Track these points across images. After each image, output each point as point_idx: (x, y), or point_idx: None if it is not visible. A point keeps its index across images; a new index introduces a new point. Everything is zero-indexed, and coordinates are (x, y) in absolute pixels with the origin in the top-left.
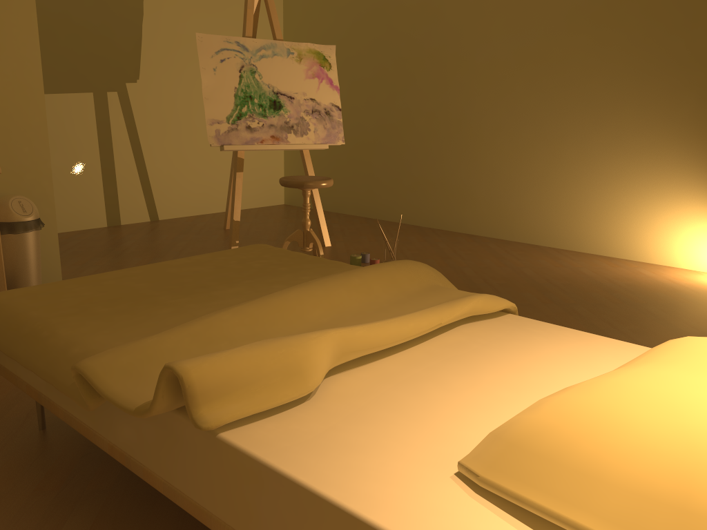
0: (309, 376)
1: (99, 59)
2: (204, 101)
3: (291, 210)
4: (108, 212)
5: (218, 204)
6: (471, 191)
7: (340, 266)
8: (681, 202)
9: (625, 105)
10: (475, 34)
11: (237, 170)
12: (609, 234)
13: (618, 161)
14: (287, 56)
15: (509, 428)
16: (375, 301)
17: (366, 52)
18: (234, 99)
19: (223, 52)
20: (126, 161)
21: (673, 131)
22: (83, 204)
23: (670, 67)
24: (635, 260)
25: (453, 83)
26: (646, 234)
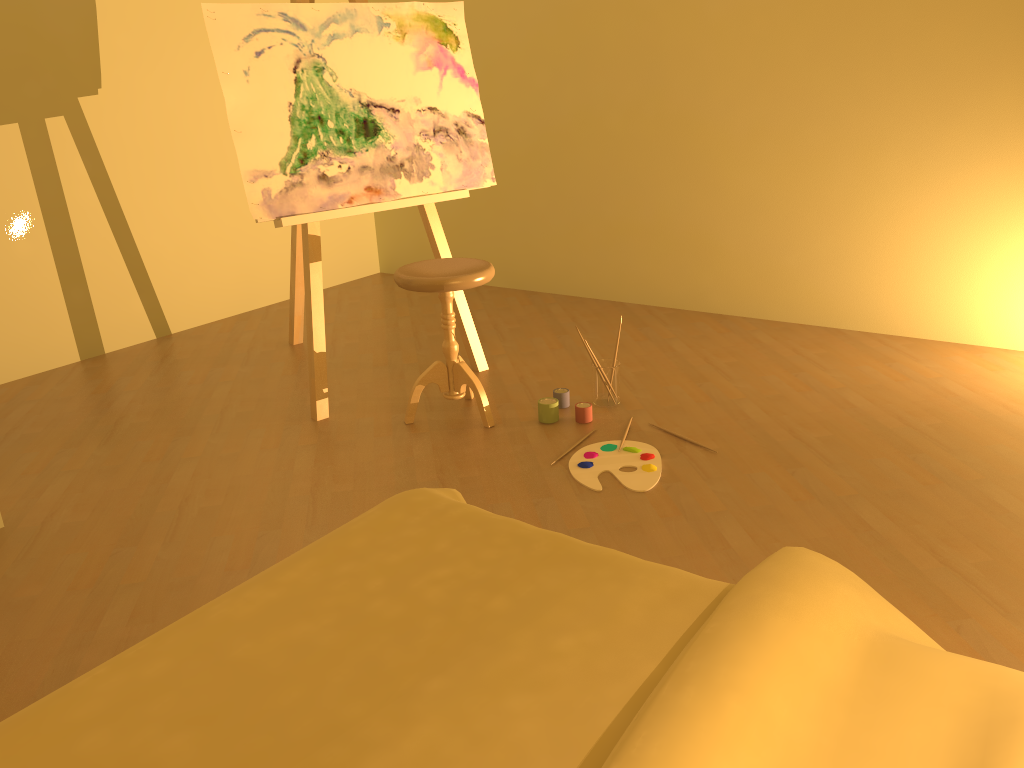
0: None
1: (21, 59)
2: (234, 138)
3: (396, 287)
4: (79, 336)
5: (271, 290)
6: (713, 240)
7: (622, 575)
8: None
9: (1001, 78)
10: None
11: (310, 260)
12: (971, 307)
13: (987, 179)
14: (379, 31)
15: None
16: (792, 764)
17: (504, 1)
18: (290, 127)
19: (258, 36)
20: (98, 239)
21: None
22: (31, 329)
23: None
24: (1021, 350)
25: (670, 50)
26: None
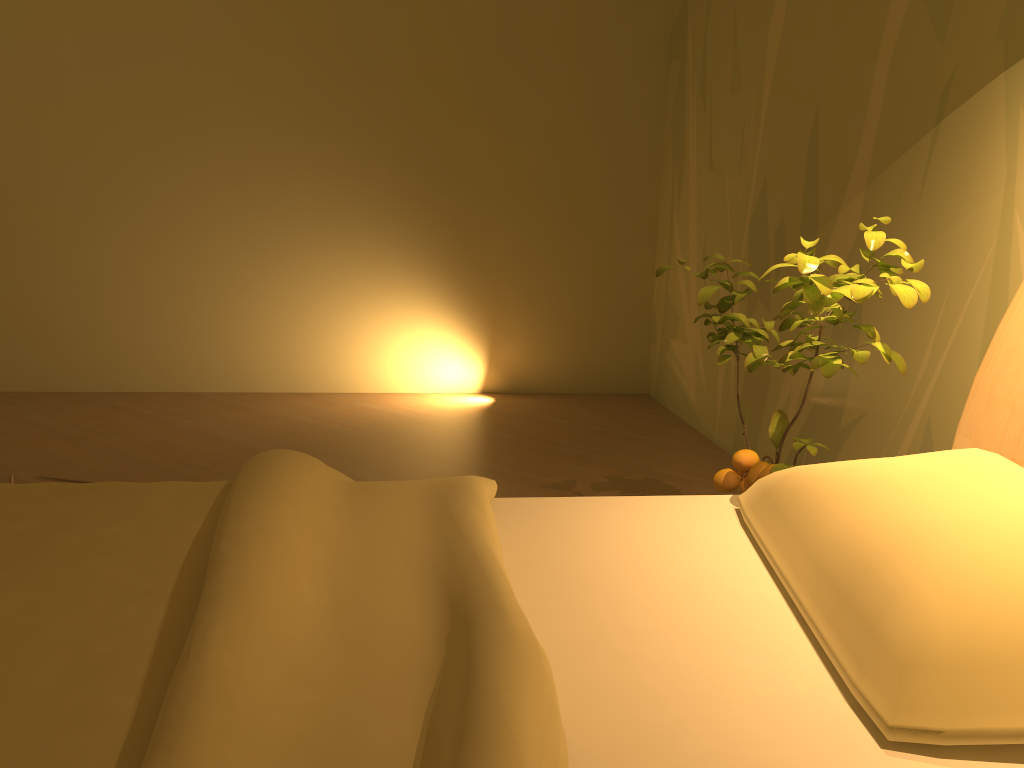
0: (557, 704)
1: None
2: None
3: None
4: None
5: None
6: (54, 318)
7: (135, 490)
8: (387, 307)
9: (298, 177)
10: (22, 47)
11: None
12: (300, 361)
13: (298, 257)
14: None
15: (922, 647)
16: (334, 536)
17: None
18: None
19: None
20: None
21: (365, 213)
22: None
23: (350, 127)
24: (341, 392)
25: None
26: (350, 354)
